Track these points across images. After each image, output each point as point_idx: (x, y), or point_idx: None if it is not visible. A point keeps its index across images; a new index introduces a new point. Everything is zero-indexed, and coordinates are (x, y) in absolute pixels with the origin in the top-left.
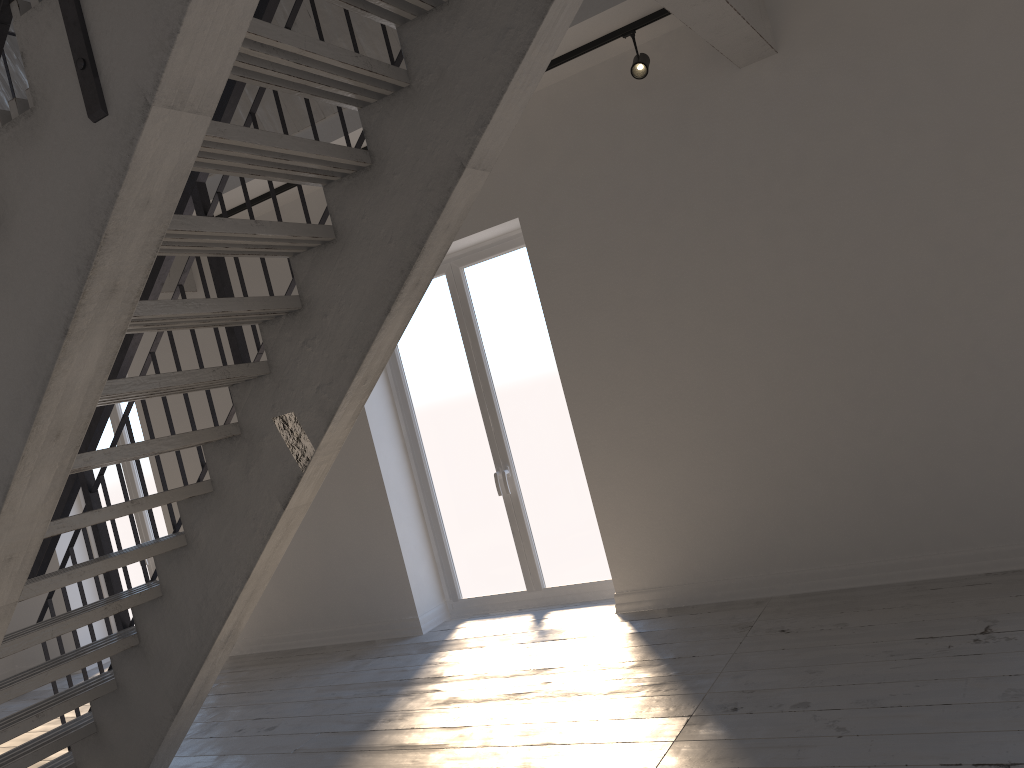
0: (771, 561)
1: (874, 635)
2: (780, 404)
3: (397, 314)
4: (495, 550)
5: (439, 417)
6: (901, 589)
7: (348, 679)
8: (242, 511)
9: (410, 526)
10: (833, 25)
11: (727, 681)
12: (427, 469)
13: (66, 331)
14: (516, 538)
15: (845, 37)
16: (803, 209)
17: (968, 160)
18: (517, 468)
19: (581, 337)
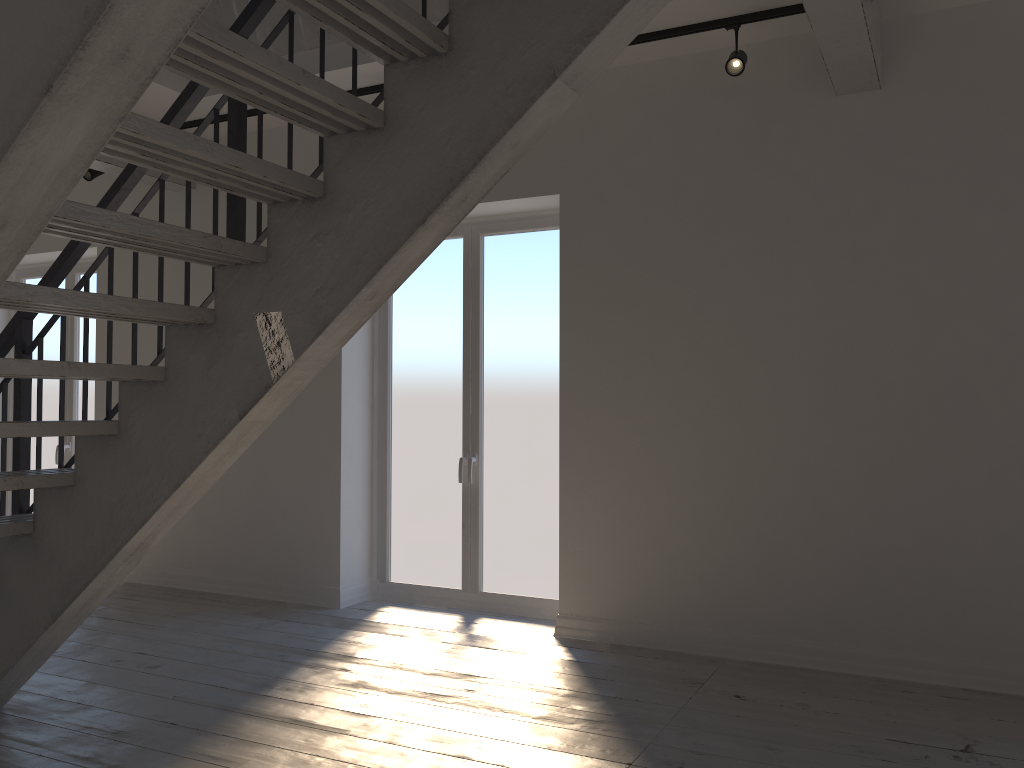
0: (735, 620)
1: (840, 725)
2: (788, 457)
3: (431, 229)
4: (439, 539)
5: (417, 385)
6: (869, 683)
7: (249, 635)
8: (191, 411)
9: (356, 491)
10: (947, 74)
11: (673, 736)
12: (389, 436)
13: (49, 87)
14: (465, 532)
15: (957, 90)
16: (865, 258)
17: None
18: (485, 458)
19: (593, 335)
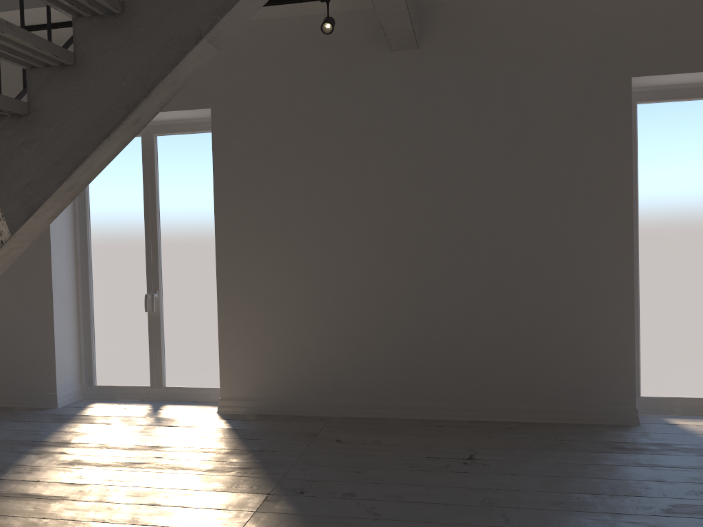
0: (336, 392)
1: (399, 451)
2: (366, 285)
3: (114, 141)
4: (132, 352)
5: (110, 243)
6: (417, 423)
7: None
8: None
9: (66, 322)
10: (457, 42)
11: (297, 471)
12: (91, 281)
13: None
14: (151, 346)
15: (463, 52)
16: (411, 157)
17: (517, 154)
18: (164, 294)
19: (238, 207)
